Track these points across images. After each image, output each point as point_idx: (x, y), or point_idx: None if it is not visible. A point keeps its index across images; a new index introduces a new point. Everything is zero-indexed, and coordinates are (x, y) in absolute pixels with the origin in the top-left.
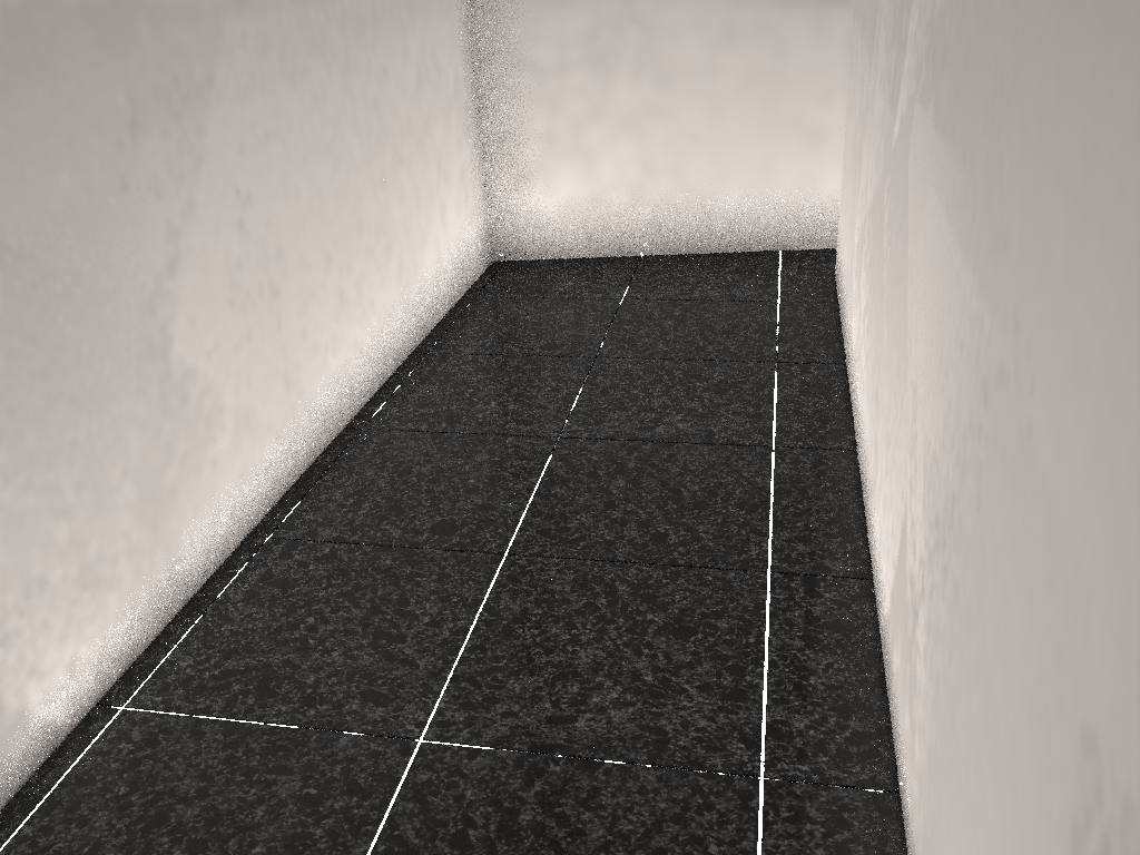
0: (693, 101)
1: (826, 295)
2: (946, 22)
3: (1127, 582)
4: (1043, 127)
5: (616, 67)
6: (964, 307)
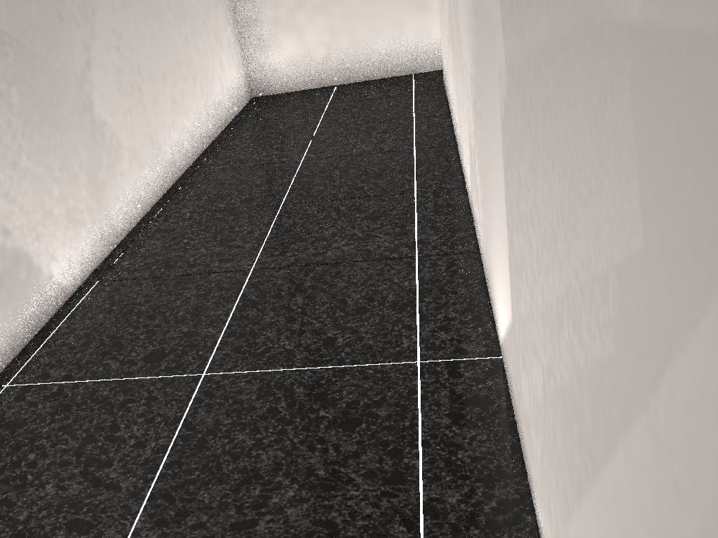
0: None
1: (439, 89)
2: None
3: (498, 1)
4: None
5: None
6: None
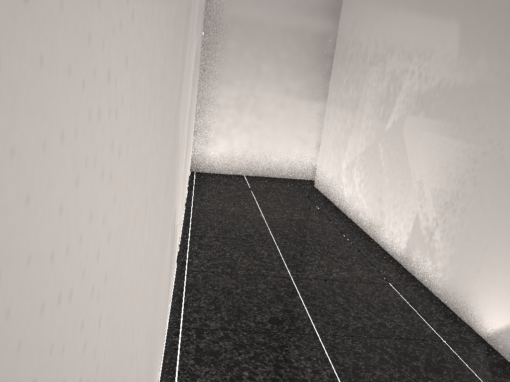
0: (268, 124)
1: (316, 190)
2: (431, 93)
3: None
4: (498, 103)
5: (245, 109)
6: (457, 149)
